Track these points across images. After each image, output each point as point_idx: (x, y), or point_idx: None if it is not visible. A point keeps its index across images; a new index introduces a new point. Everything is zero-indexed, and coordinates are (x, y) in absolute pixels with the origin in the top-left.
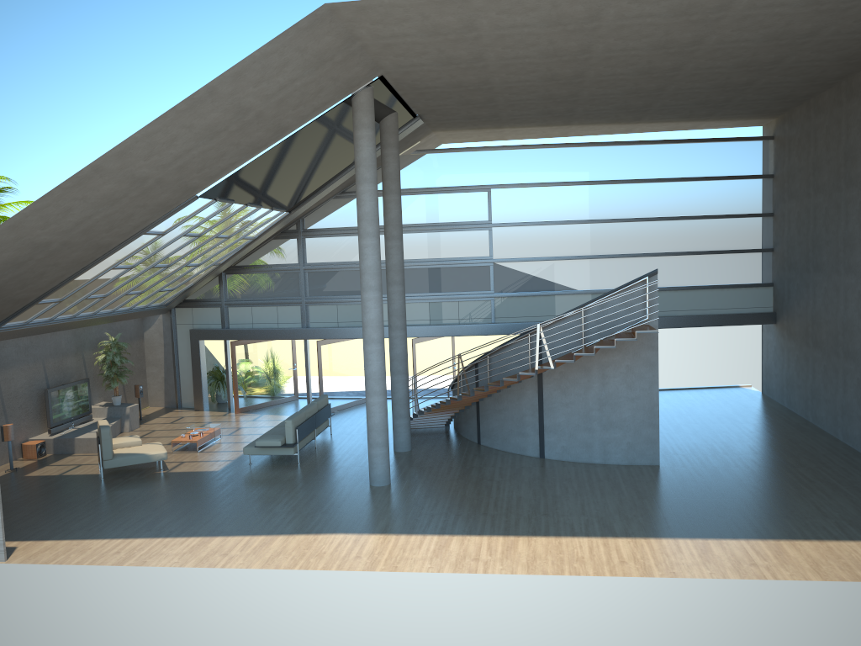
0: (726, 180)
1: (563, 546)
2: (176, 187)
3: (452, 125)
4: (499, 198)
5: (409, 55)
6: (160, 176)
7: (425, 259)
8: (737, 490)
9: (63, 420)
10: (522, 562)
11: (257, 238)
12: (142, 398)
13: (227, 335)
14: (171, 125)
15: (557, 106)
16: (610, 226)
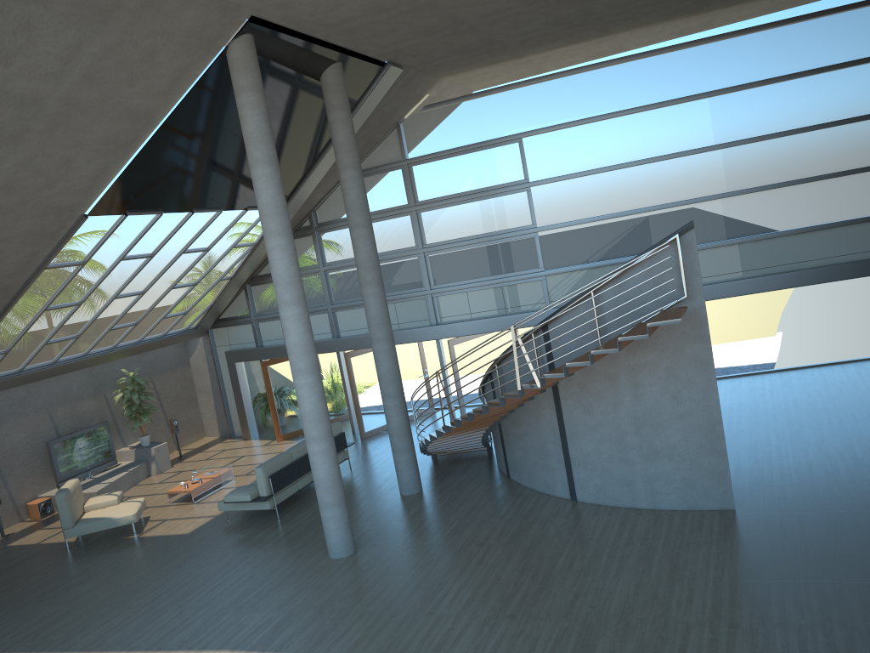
0: (858, 65)
1: None
2: (34, 210)
3: (453, 66)
4: (534, 149)
5: None
6: None
7: (454, 239)
8: (838, 563)
9: (75, 471)
10: None
11: (258, 243)
12: (195, 429)
13: (259, 354)
14: None
15: (562, 9)
16: (690, 160)
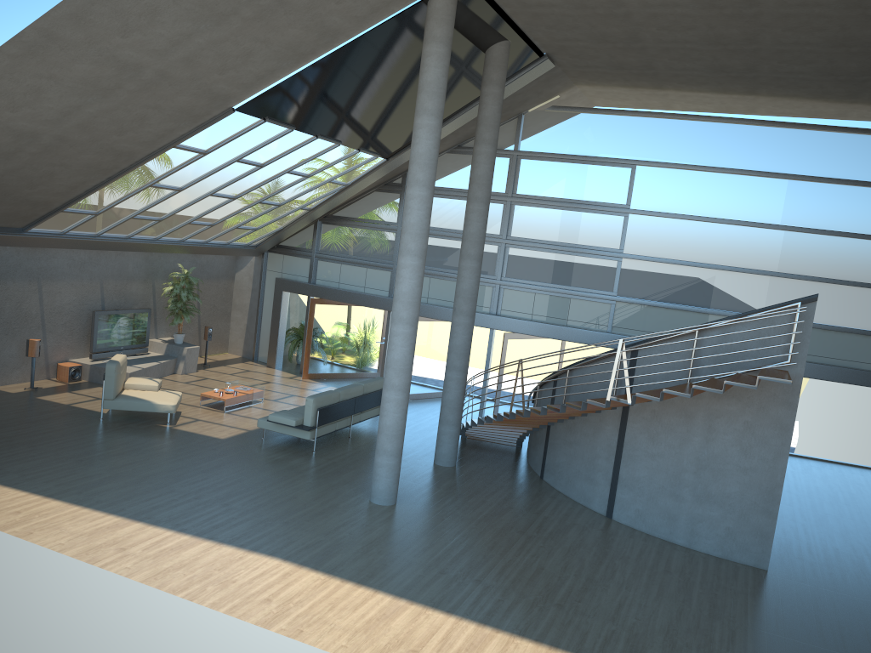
0: None
1: None
2: (196, 89)
3: (597, 77)
4: (644, 179)
5: None
6: (160, 67)
7: (539, 240)
8: None
9: (110, 347)
10: None
11: (350, 185)
12: (221, 342)
13: (310, 290)
14: None
15: (731, 58)
16: (788, 236)
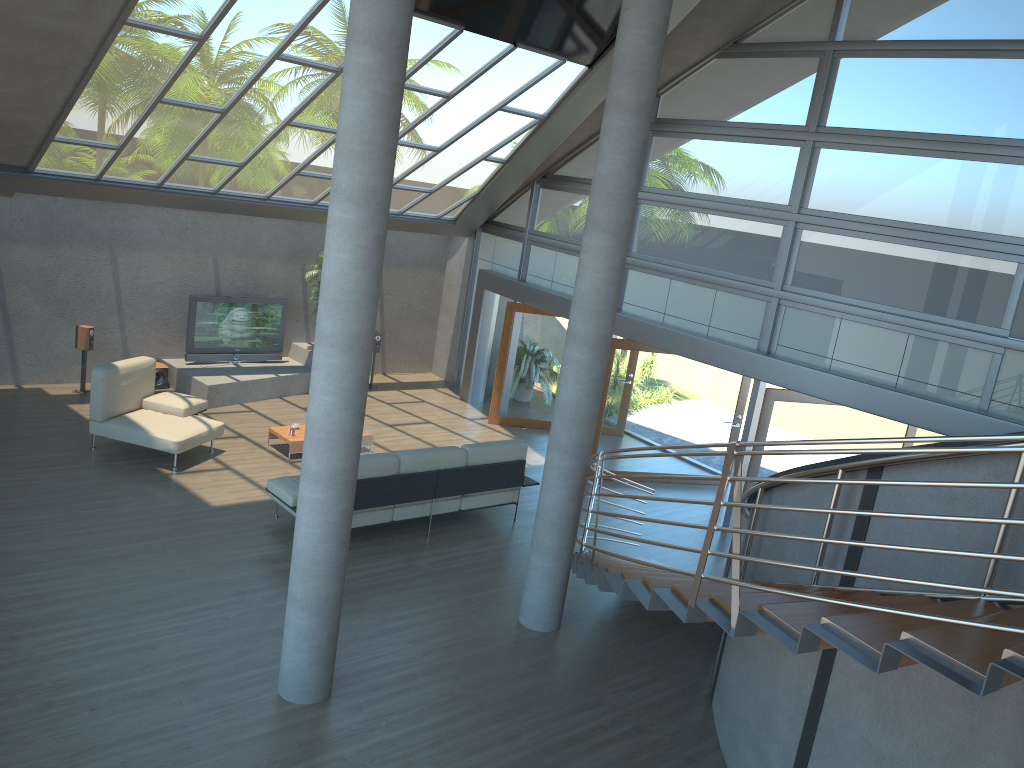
0: None
1: None
2: None
3: None
4: None
5: None
6: None
7: (858, 217)
8: None
9: (216, 347)
10: None
11: (548, 118)
12: (420, 357)
13: (512, 290)
14: None
15: None
16: None
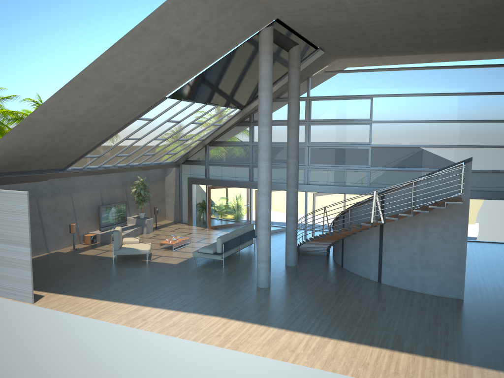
0: None
1: (359, 352)
2: (148, 91)
3: (347, 54)
4: (378, 104)
5: (288, 3)
6: (133, 84)
7: (326, 142)
8: None
9: (108, 224)
10: (323, 359)
11: (223, 125)
12: (162, 215)
13: (207, 182)
14: (124, 51)
15: (416, 39)
16: (458, 125)
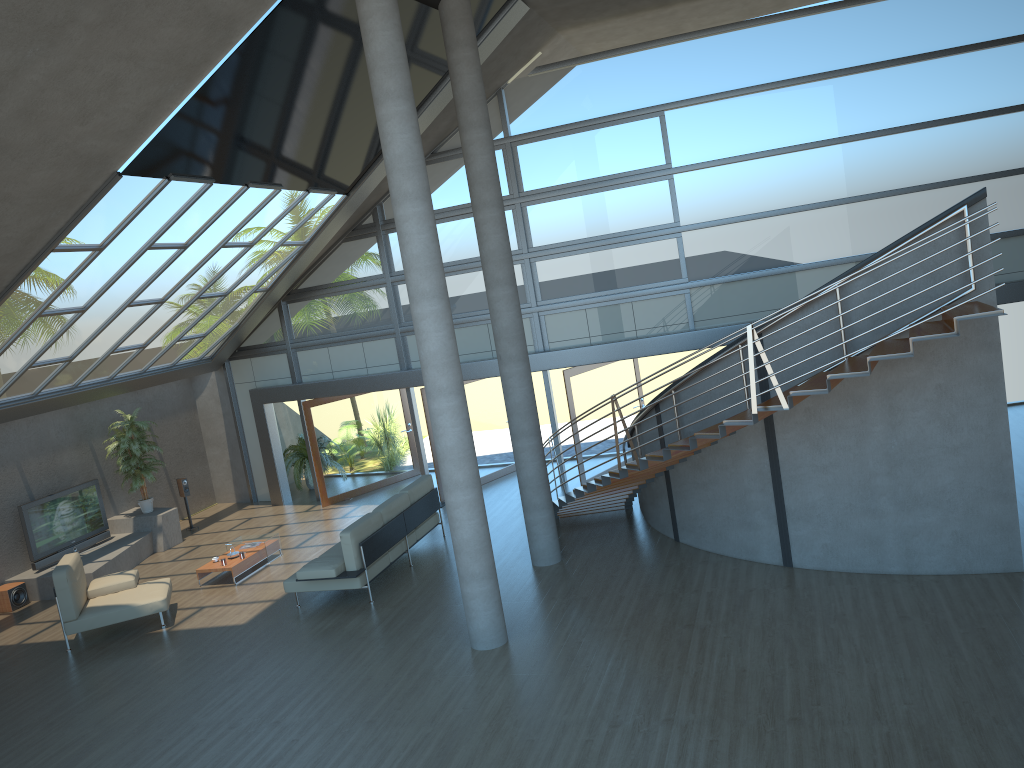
0: None
1: None
2: (54, 156)
3: (585, 11)
4: (679, 125)
5: None
6: None
7: (570, 241)
8: None
9: (56, 546)
10: None
11: (310, 242)
12: (204, 492)
13: (298, 392)
14: None
15: None
16: (877, 144)
